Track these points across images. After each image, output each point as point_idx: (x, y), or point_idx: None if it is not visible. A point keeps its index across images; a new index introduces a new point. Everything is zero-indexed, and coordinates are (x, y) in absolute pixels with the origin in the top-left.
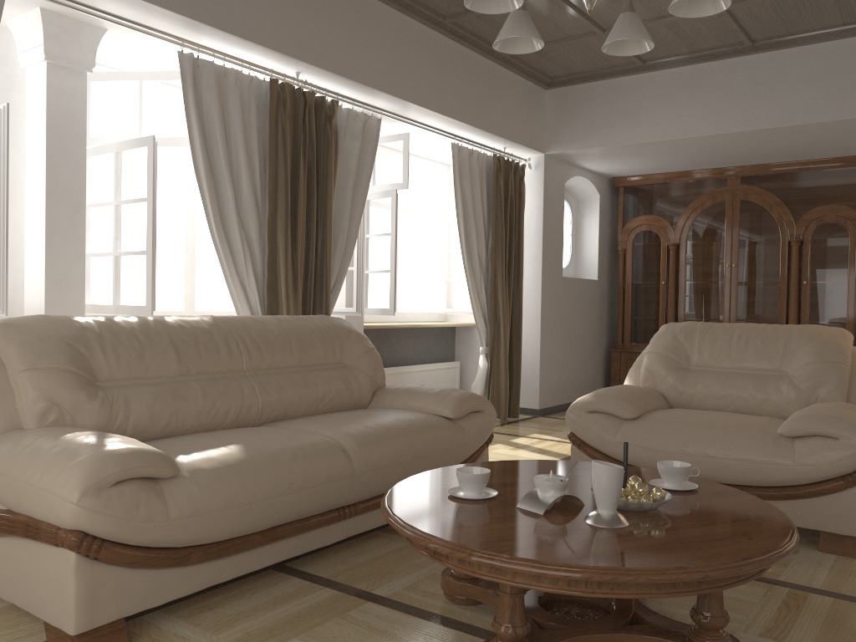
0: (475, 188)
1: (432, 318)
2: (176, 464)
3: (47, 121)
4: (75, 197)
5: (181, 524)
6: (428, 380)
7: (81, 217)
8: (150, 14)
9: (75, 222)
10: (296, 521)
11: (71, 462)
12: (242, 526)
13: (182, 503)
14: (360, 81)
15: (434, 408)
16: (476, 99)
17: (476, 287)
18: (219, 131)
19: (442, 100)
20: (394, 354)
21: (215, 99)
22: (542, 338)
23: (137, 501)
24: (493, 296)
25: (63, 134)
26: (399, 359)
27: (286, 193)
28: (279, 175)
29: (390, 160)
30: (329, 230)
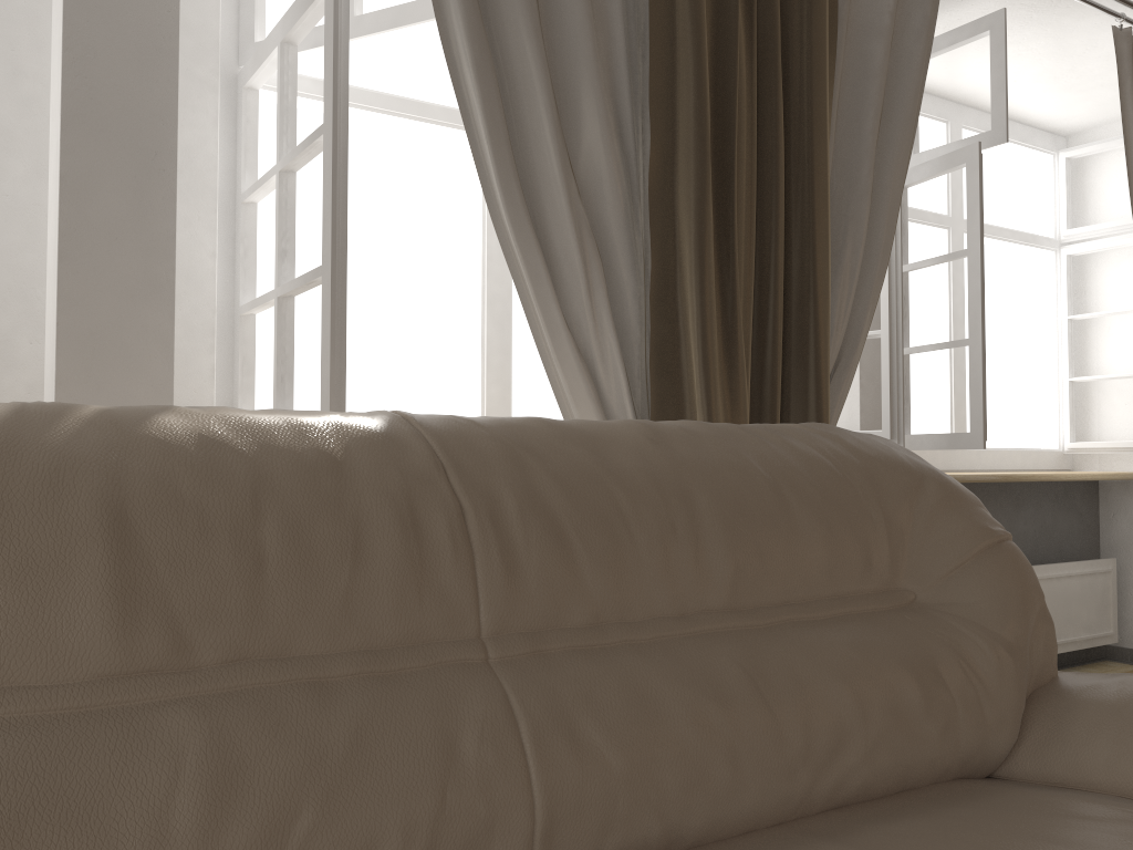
0: None
1: (1043, 462)
2: None
3: None
4: (147, 134)
5: None
6: (1048, 602)
7: (164, 186)
8: None
9: (147, 199)
10: None
11: None
12: None
13: None
14: None
15: None
16: None
17: None
18: None
19: None
20: None
21: None
22: None
23: None
24: None
25: None
26: None
27: (698, 97)
28: (679, 53)
29: (941, 125)
30: (822, 209)
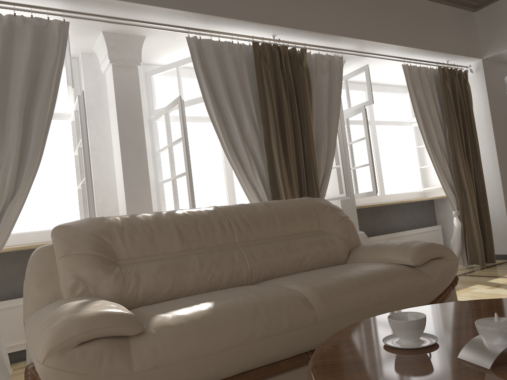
0: (427, 94)
1: (414, 196)
2: (149, 322)
3: (116, 100)
4: (139, 145)
5: (145, 376)
6: None
7: (144, 157)
8: (162, 16)
9: (141, 161)
10: (265, 366)
11: (49, 327)
12: (207, 374)
13: (145, 357)
14: (319, 31)
15: (397, 258)
16: (415, 28)
17: (441, 167)
18: (221, 84)
19: (387, 34)
20: (386, 224)
21: (215, 63)
22: (505, 198)
23: (100, 359)
24: (456, 171)
25: (127, 106)
26: (391, 228)
27: (273, 117)
28: (268, 106)
29: (363, 91)
30: (311, 138)
